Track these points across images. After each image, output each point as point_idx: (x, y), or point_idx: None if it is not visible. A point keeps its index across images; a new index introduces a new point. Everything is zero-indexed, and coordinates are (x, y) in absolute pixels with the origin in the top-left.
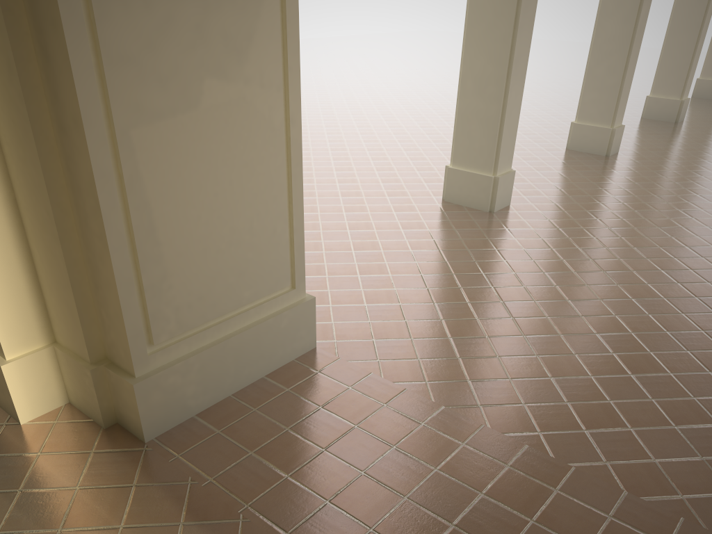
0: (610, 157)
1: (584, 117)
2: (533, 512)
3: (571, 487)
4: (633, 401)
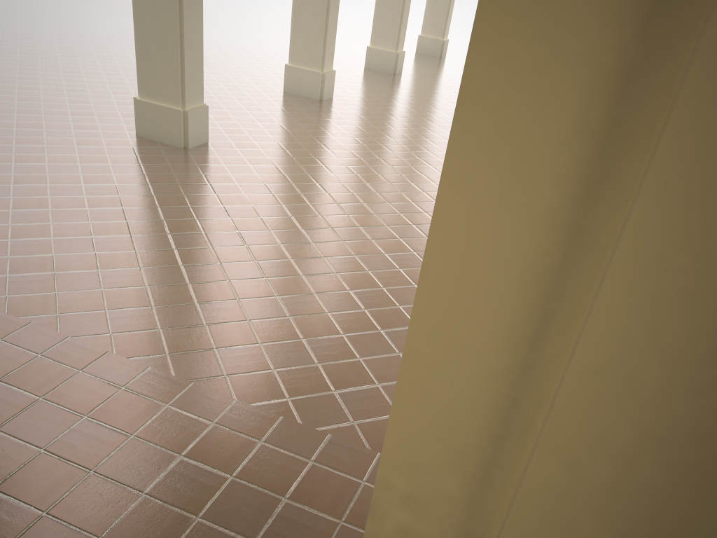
0: (323, 101)
1: (296, 59)
2: (136, 428)
3: (184, 401)
4: (271, 319)
